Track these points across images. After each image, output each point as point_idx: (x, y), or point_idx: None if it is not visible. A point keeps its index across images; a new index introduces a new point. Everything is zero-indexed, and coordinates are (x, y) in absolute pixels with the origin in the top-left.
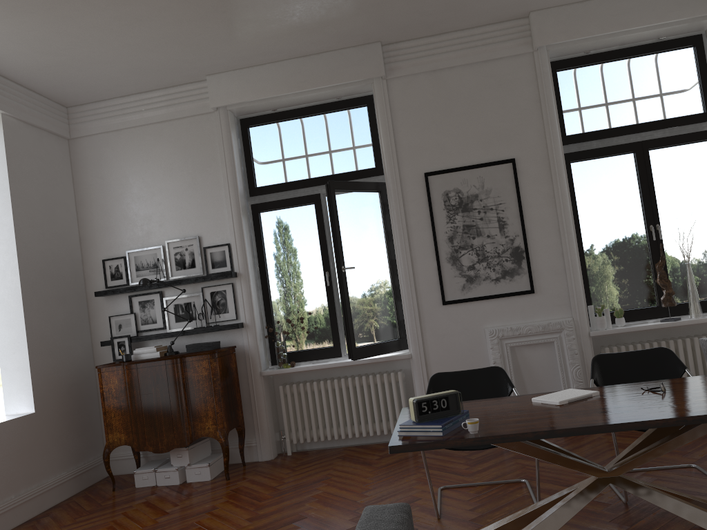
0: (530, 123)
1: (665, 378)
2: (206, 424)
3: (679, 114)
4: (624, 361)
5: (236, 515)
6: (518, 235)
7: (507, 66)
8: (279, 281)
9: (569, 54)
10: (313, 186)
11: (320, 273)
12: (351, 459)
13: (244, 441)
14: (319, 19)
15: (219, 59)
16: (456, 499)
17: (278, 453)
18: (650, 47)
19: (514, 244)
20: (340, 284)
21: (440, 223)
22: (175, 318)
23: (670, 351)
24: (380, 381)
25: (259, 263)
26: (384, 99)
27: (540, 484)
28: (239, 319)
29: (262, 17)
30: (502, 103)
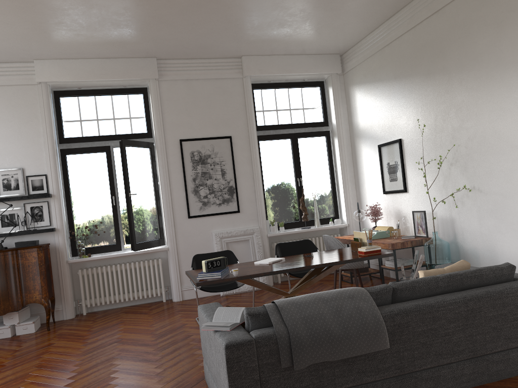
0: (240, 117)
1: None
2: (34, 294)
3: (312, 121)
4: (290, 246)
5: (72, 344)
6: (232, 179)
7: (229, 83)
8: (79, 201)
9: (260, 81)
10: (105, 141)
11: (108, 197)
12: (131, 312)
13: (55, 306)
14: (125, 41)
15: (49, 52)
16: None
17: (75, 314)
18: (300, 84)
19: (230, 184)
20: (127, 204)
21: (188, 170)
22: (2, 224)
23: (310, 241)
24: (147, 265)
25: (65, 188)
26: (156, 92)
27: None
28: (52, 225)
29: (90, 34)
30: (225, 104)
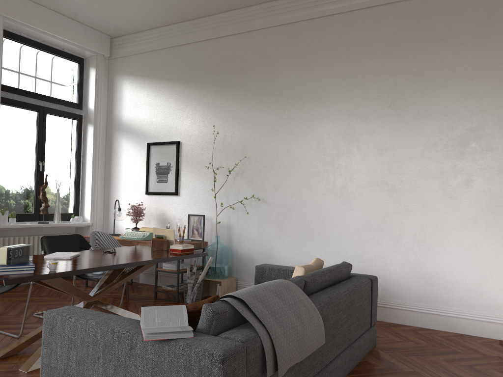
0: None
1: None
2: None
3: (65, 99)
4: (59, 240)
5: None
6: None
7: None
8: None
9: (12, 29)
10: None
11: None
12: None
13: None
14: None
15: None
16: None
17: None
18: (58, 52)
19: None
20: None
21: None
22: None
23: (82, 236)
24: None
25: None
26: None
27: None
28: None
29: None
30: None
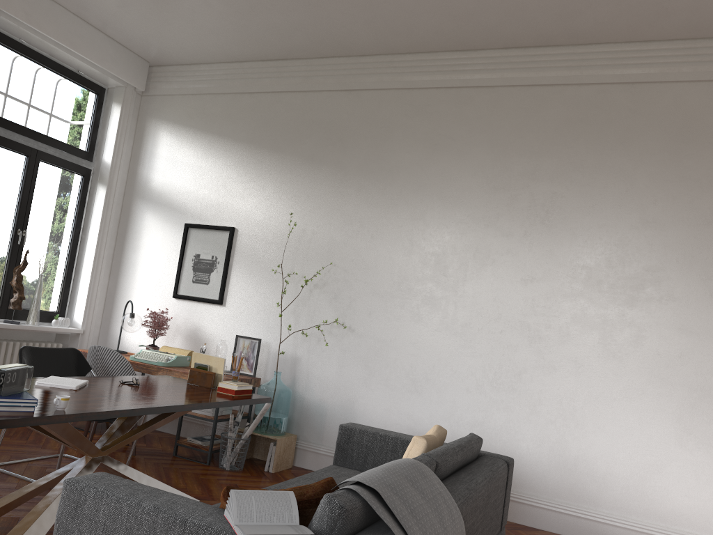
0: None
1: (74, 376)
2: None
3: (70, 143)
4: (45, 356)
5: None
6: None
7: None
8: None
9: (8, 31)
10: None
11: None
12: None
13: None
14: None
15: None
16: None
17: None
18: (71, 74)
19: None
20: None
21: None
22: None
23: (80, 352)
24: None
25: None
26: None
27: None
28: None
29: None
30: None
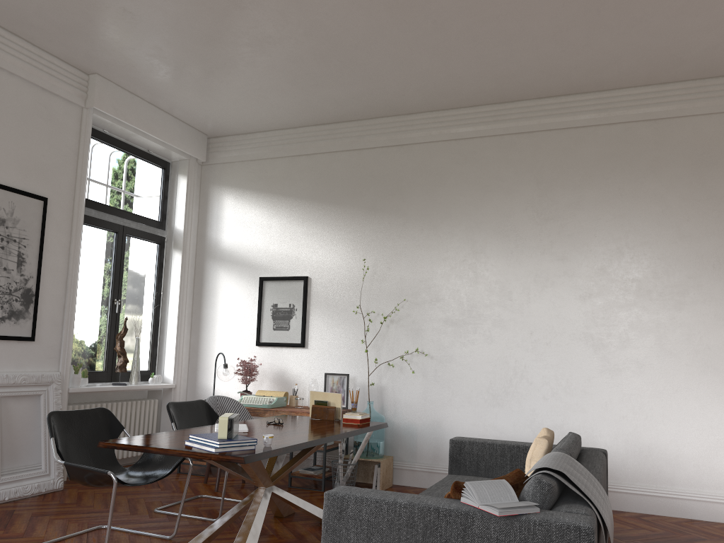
0: (66, 171)
1: (207, 424)
2: None
3: (147, 216)
4: (184, 409)
5: None
6: (33, 277)
7: (60, 107)
8: None
9: (94, 124)
10: None
11: None
12: None
13: None
14: None
15: None
16: None
17: None
18: (143, 154)
19: (27, 285)
20: None
21: None
22: None
23: (207, 403)
24: None
25: None
26: None
27: (121, 526)
28: None
29: None
30: (49, 139)
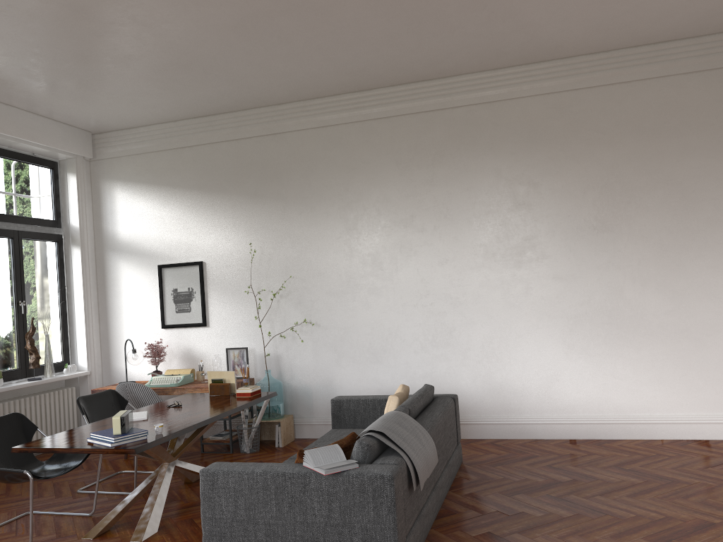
0: None
1: (117, 410)
2: None
3: (41, 217)
4: (94, 400)
5: None
6: None
7: None
8: None
9: None
10: None
11: None
12: None
13: None
14: None
15: None
16: (5, 539)
17: None
18: (28, 158)
19: None
20: None
21: None
22: None
23: (116, 391)
24: None
25: None
26: None
27: (47, 509)
28: None
29: None
30: None
